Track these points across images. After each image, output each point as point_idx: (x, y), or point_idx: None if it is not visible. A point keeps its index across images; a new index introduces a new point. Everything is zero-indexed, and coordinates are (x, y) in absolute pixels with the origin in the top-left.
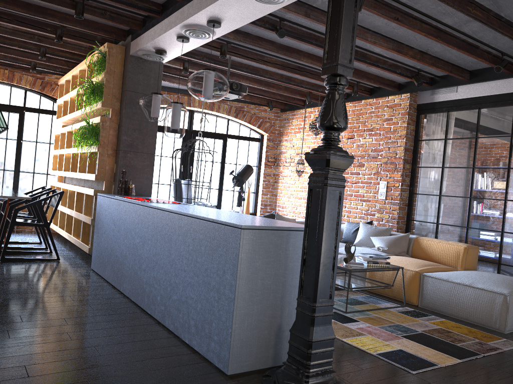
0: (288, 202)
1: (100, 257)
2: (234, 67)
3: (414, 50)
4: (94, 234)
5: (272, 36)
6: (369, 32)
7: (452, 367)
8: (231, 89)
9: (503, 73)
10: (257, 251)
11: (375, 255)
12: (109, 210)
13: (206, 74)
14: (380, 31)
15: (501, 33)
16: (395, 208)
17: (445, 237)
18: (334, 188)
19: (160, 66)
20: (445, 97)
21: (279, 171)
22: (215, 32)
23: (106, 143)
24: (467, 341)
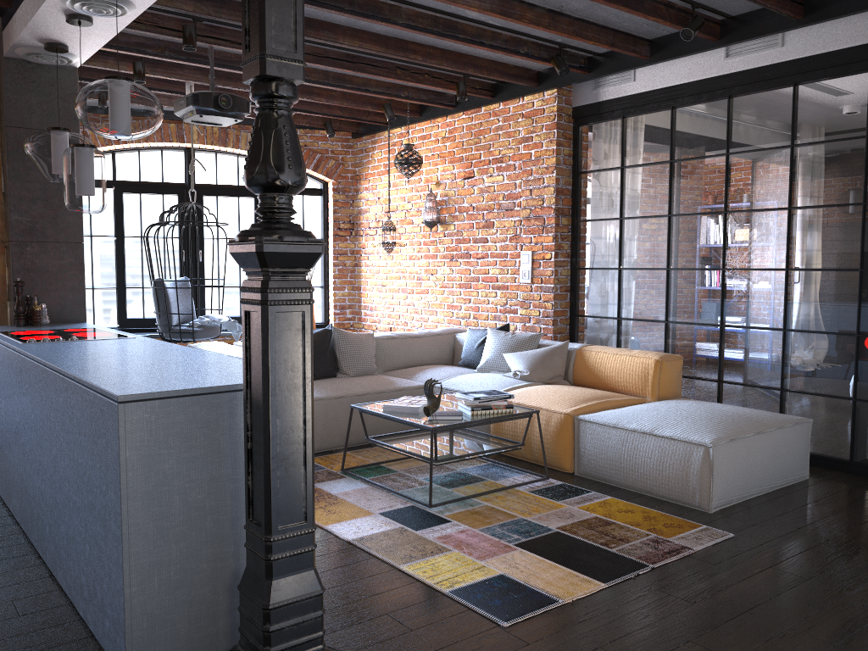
0: (380, 300)
1: None
2: (228, 65)
3: (535, 9)
4: None
5: None
6: None
7: (584, 602)
8: (217, 107)
9: (703, 41)
10: (164, 441)
11: (487, 395)
12: None
13: (105, 87)
14: None
15: None
16: (548, 298)
17: (632, 341)
18: (285, 308)
19: (72, 74)
20: (616, 92)
21: (361, 246)
22: (131, 1)
23: None
24: (633, 539)
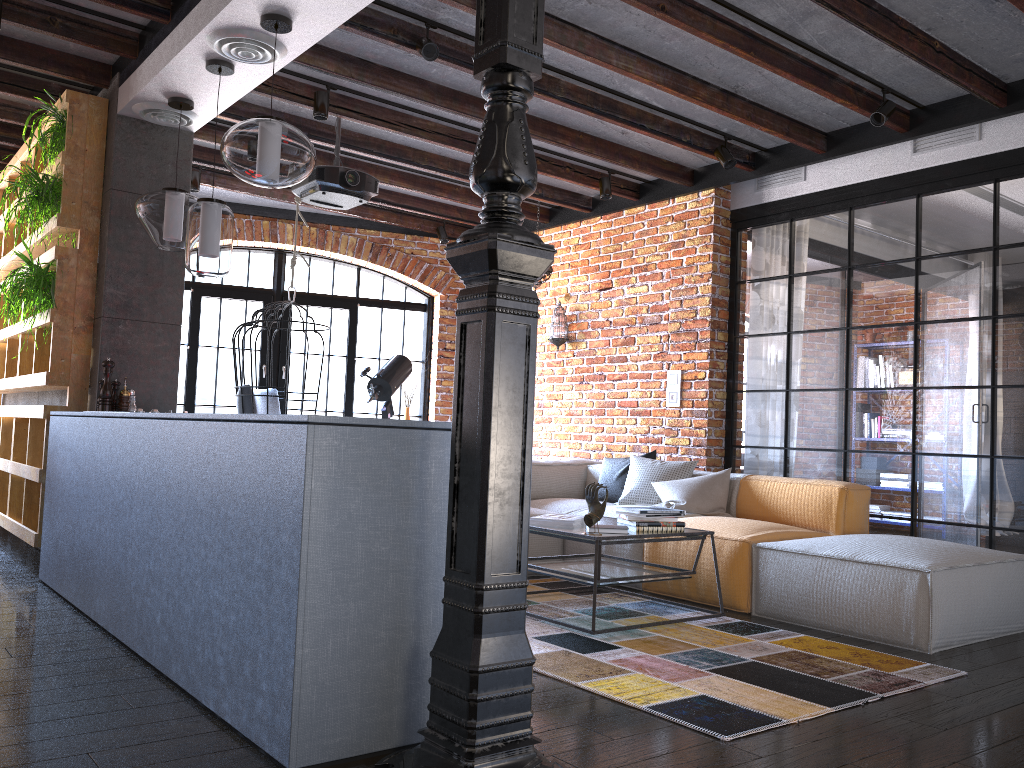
0: None
1: (55, 551)
2: (351, 145)
3: (709, 87)
4: (44, 503)
5: (419, 67)
6: (614, 47)
7: (812, 724)
8: (343, 184)
9: (890, 133)
10: (351, 476)
11: (654, 509)
12: (71, 443)
13: (260, 125)
14: (636, 45)
15: (873, 35)
16: (701, 424)
17: (803, 474)
18: (512, 318)
19: (187, 138)
20: (783, 192)
21: None
22: (285, 45)
23: (70, 303)
24: (848, 671)
